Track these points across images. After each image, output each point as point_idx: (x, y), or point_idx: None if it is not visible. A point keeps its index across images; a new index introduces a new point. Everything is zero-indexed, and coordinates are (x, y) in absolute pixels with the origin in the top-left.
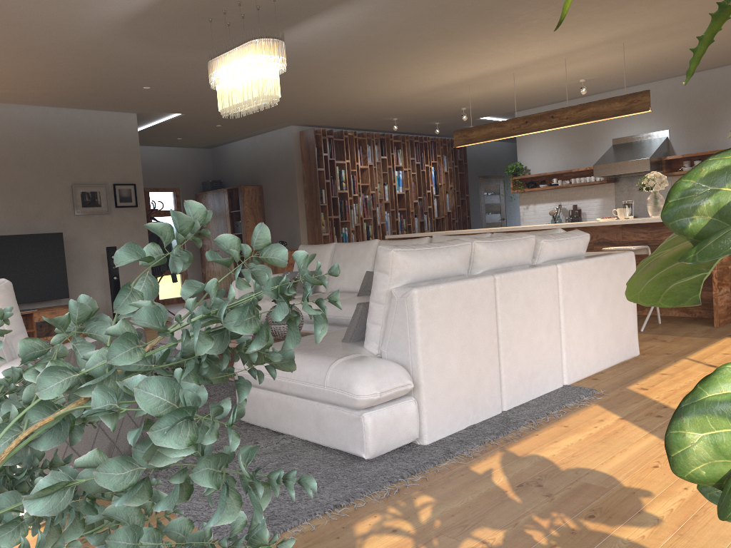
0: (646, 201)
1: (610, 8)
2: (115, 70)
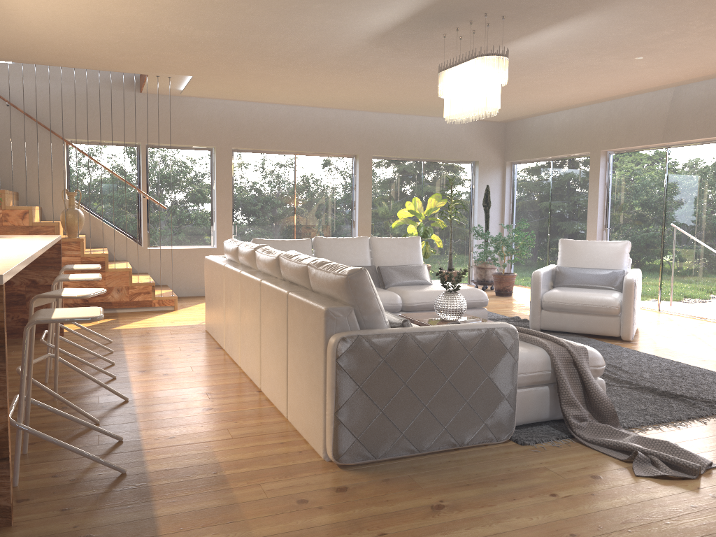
0: None
1: (126, 37)
2: None
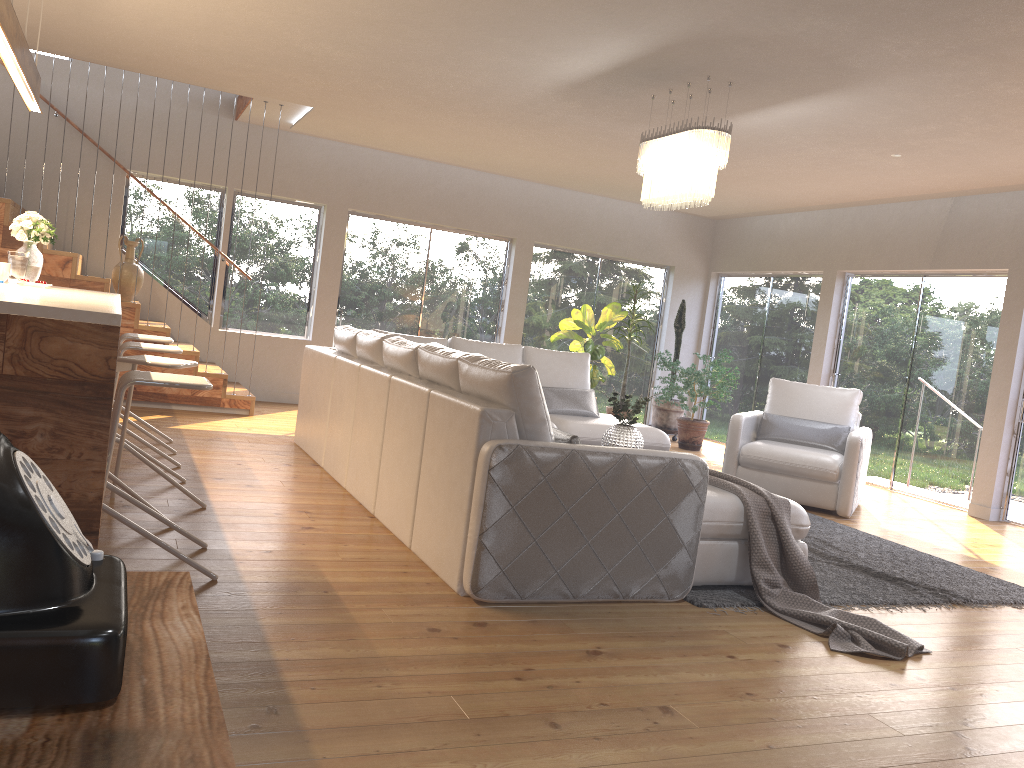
0: (33, 258)
1: (242, 48)
2: (983, 5)
